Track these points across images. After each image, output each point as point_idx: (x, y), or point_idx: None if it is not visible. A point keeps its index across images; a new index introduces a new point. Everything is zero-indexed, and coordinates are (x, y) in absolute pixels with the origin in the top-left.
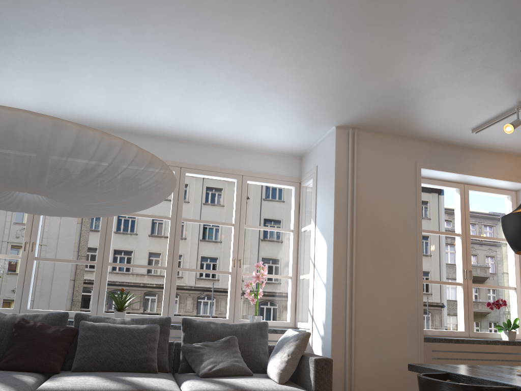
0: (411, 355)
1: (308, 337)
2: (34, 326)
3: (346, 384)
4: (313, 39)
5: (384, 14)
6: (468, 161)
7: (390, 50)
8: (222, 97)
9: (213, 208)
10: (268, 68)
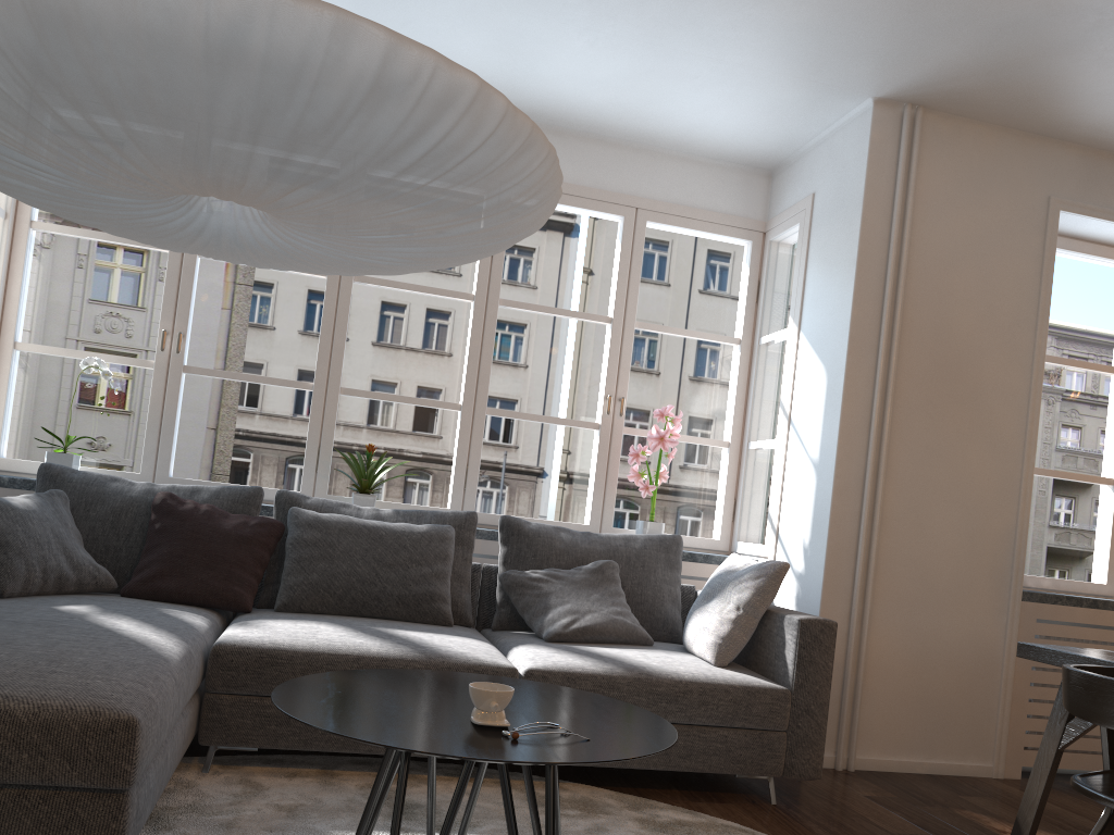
0: (990, 626)
1: (784, 573)
2: (196, 511)
3: (847, 676)
4: None
5: None
6: None
7: None
8: (621, 12)
9: (509, 294)
10: None
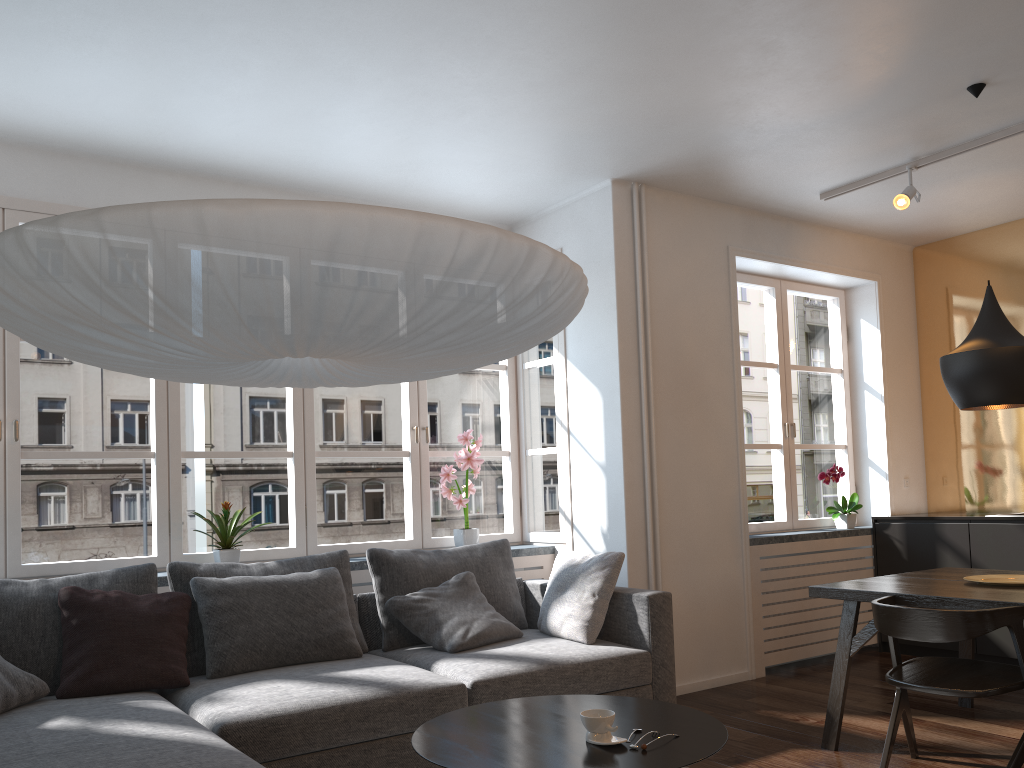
0: (733, 568)
1: (622, 560)
2: (109, 600)
3: None
4: (678, 42)
5: (818, 17)
6: (796, 242)
7: (788, 69)
8: (440, 120)
9: None
10: (566, 80)
